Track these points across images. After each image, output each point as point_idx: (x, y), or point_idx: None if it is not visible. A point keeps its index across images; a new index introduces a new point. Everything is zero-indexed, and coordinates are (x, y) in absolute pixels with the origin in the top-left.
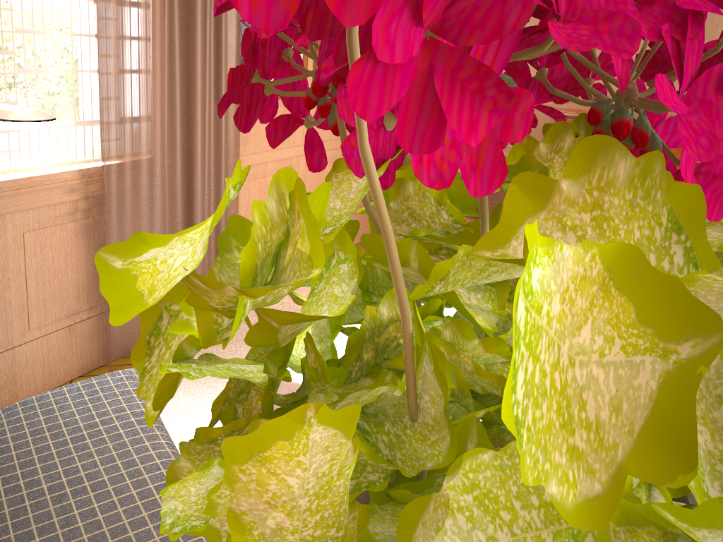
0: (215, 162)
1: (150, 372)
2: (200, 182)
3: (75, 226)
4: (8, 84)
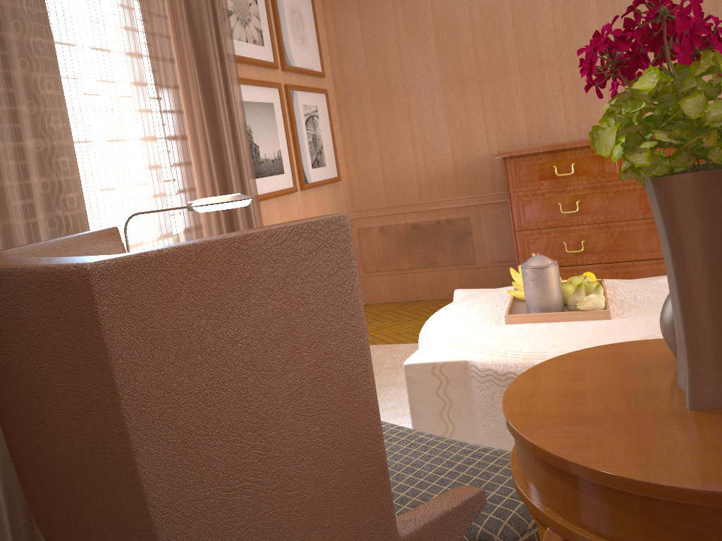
0: None
1: (596, 148)
2: None
3: None
4: (114, 213)
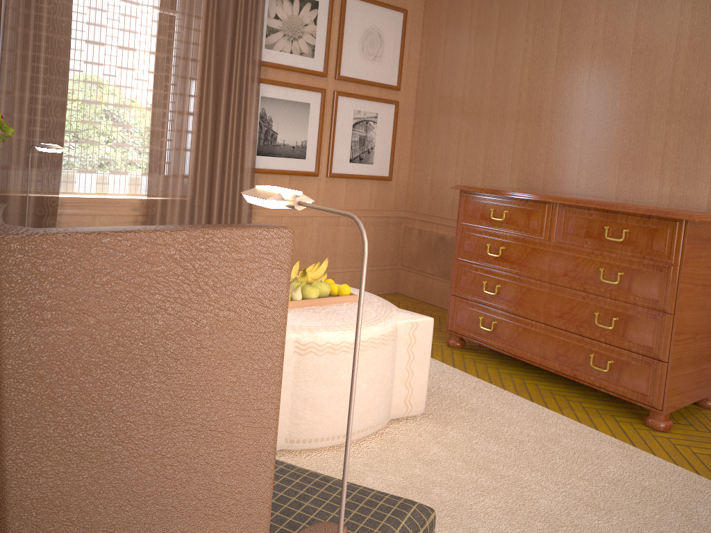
0: (232, 208)
1: None
2: (215, 216)
3: None
4: (106, 150)
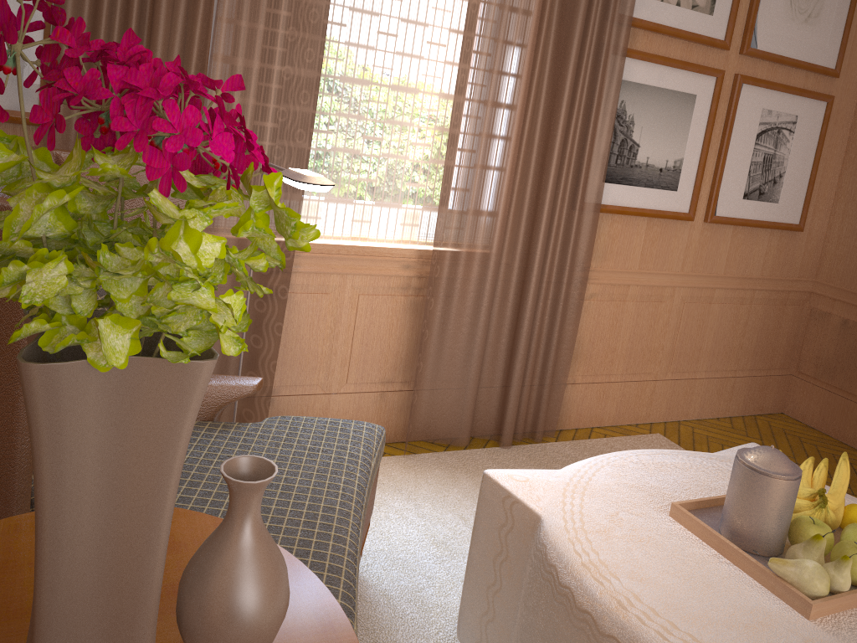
0: (558, 271)
1: None
2: (533, 286)
3: (405, 300)
4: (371, 164)
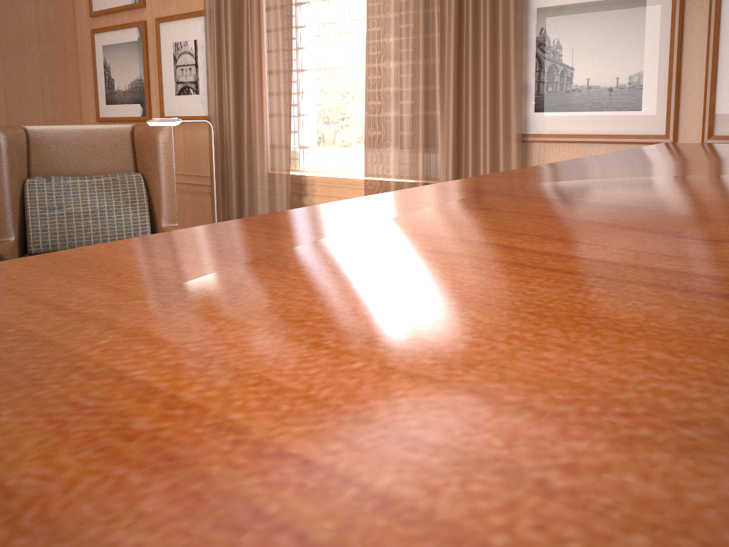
0: None
1: None
2: None
3: None
4: (346, 122)
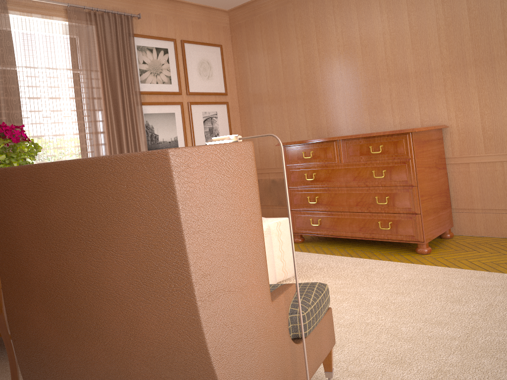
0: None
1: None
2: None
3: None
4: None
